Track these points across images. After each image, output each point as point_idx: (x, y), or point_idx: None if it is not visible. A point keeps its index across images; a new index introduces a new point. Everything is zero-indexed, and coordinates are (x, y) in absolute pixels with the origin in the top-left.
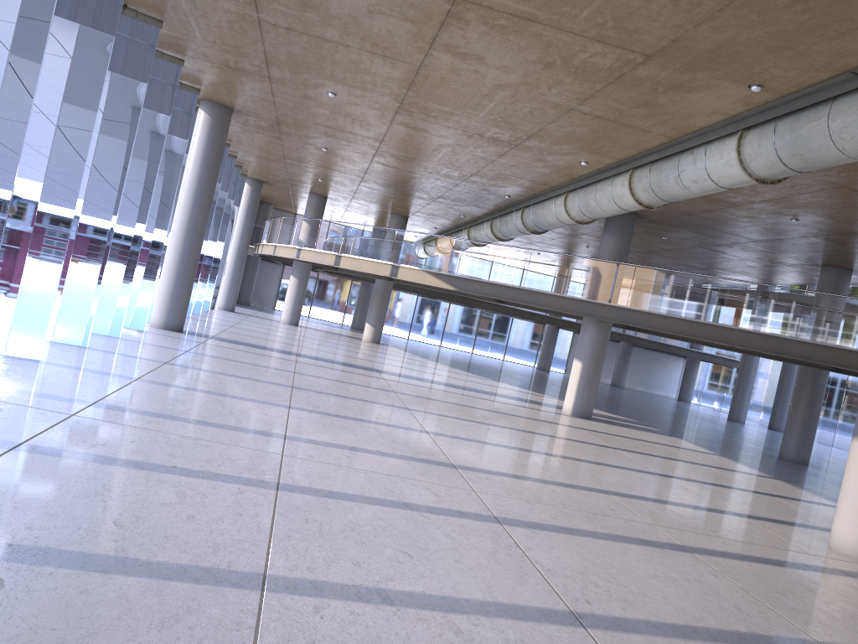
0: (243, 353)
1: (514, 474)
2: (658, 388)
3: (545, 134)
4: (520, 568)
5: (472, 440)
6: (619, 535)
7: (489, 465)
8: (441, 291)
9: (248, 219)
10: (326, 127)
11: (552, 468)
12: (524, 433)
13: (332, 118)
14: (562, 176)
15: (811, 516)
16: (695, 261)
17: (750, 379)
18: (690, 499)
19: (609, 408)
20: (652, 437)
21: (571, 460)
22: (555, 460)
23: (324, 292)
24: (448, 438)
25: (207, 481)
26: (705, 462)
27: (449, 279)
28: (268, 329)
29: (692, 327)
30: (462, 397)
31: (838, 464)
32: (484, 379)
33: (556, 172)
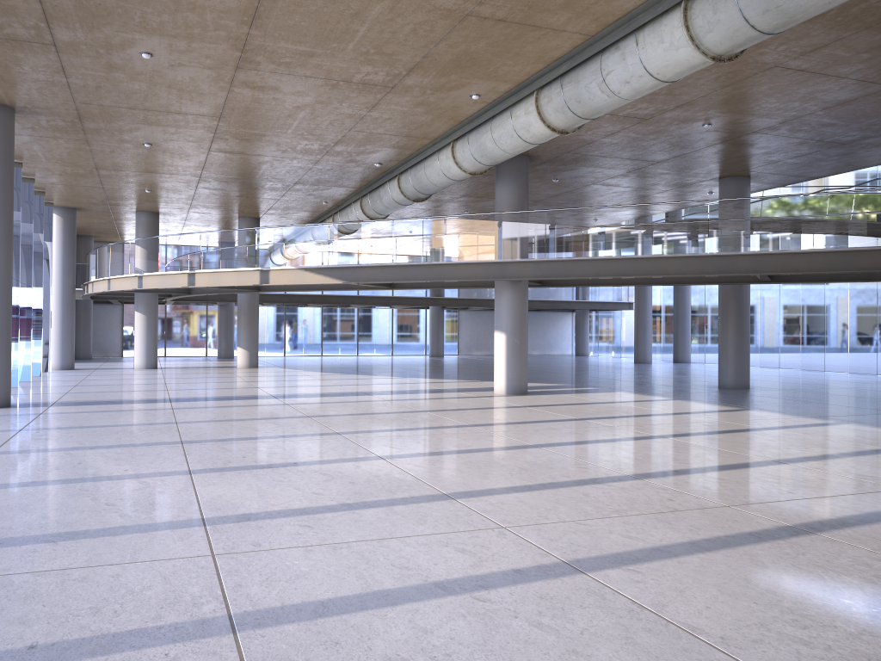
0: (100, 414)
1: (523, 485)
2: (553, 348)
3: (430, 63)
4: (688, 652)
5: (439, 453)
6: (721, 536)
7: (487, 482)
8: (322, 290)
9: (67, 256)
10: (145, 111)
11: (553, 463)
12: (482, 427)
13: (151, 95)
14: (447, 122)
15: (831, 441)
16: (584, 202)
17: (648, 317)
18: (717, 458)
19: (531, 378)
20: (599, 397)
21: (560, 447)
22: (545, 452)
23: (175, 326)
24: (411, 458)
25: (103, 660)
26: (673, 410)
27: (333, 272)
28: (123, 380)
29: (623, 265)
30: (385, 404)
31: (768, 381)
32: (391, 378)
33: (440, 117)
